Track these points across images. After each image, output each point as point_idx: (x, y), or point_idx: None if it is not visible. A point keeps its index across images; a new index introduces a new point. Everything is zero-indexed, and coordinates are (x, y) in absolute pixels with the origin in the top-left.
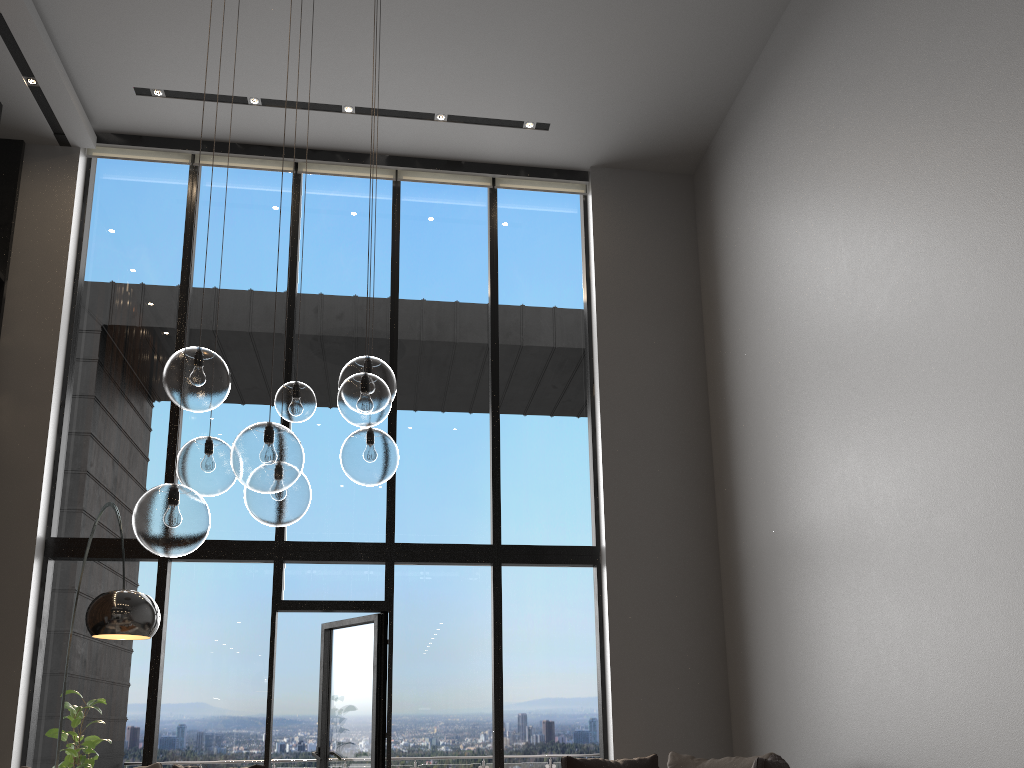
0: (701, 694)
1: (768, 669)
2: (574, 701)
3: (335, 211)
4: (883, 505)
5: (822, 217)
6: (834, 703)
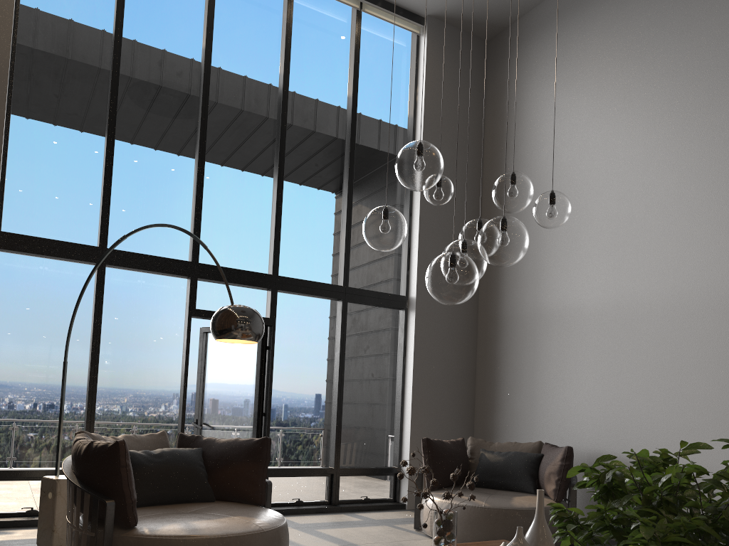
0: (460, 400)
1: (518, 389)
2: (382, 399)
3: None
4: (647, 304)
5: (624, 110)
6: (580, 414)
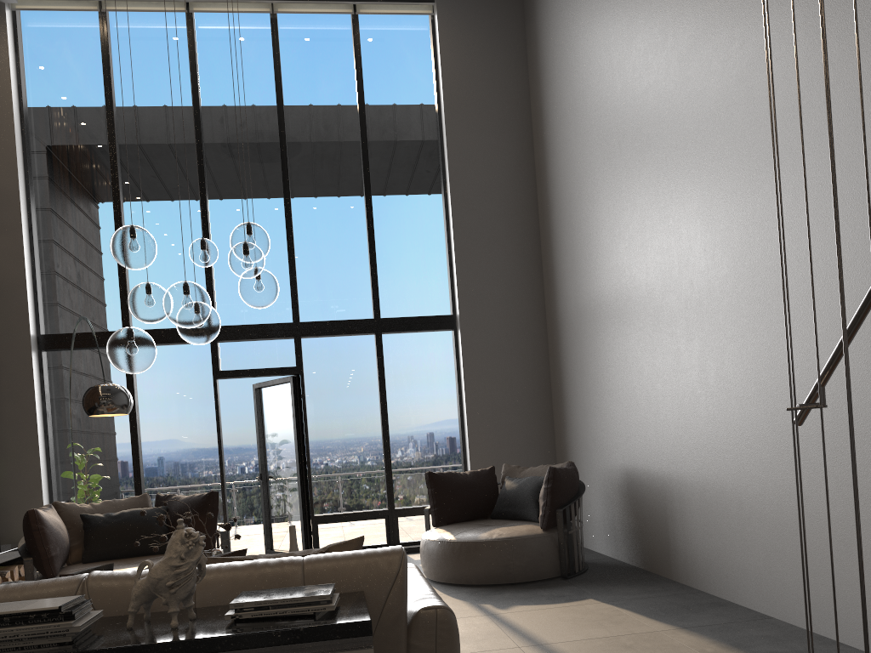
0: (533, 420)
1: (575, 401)
2: (441, 430)
3: (225, 44)
4: (638, 286)
5: (605, 50)
6: (611, 425)
